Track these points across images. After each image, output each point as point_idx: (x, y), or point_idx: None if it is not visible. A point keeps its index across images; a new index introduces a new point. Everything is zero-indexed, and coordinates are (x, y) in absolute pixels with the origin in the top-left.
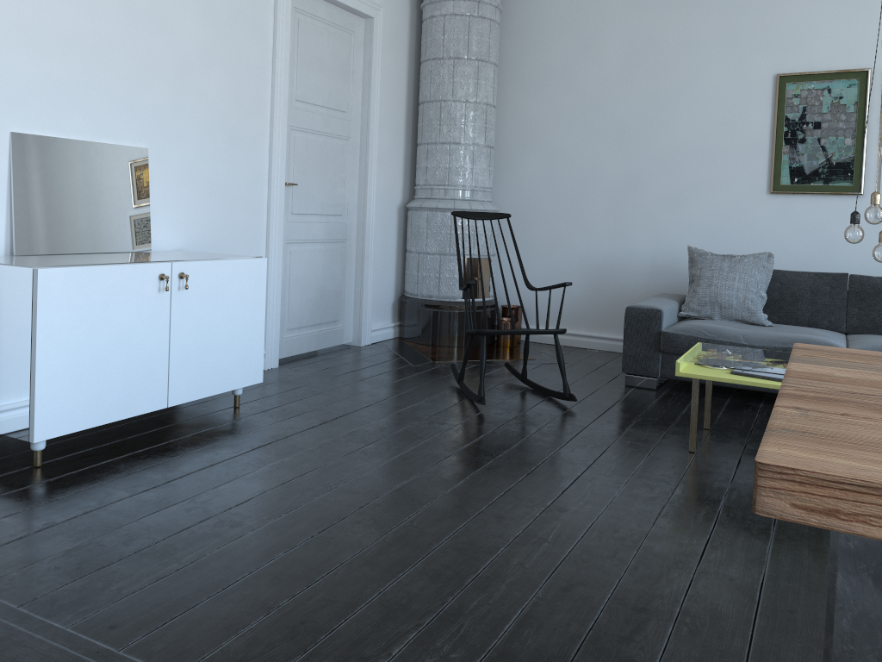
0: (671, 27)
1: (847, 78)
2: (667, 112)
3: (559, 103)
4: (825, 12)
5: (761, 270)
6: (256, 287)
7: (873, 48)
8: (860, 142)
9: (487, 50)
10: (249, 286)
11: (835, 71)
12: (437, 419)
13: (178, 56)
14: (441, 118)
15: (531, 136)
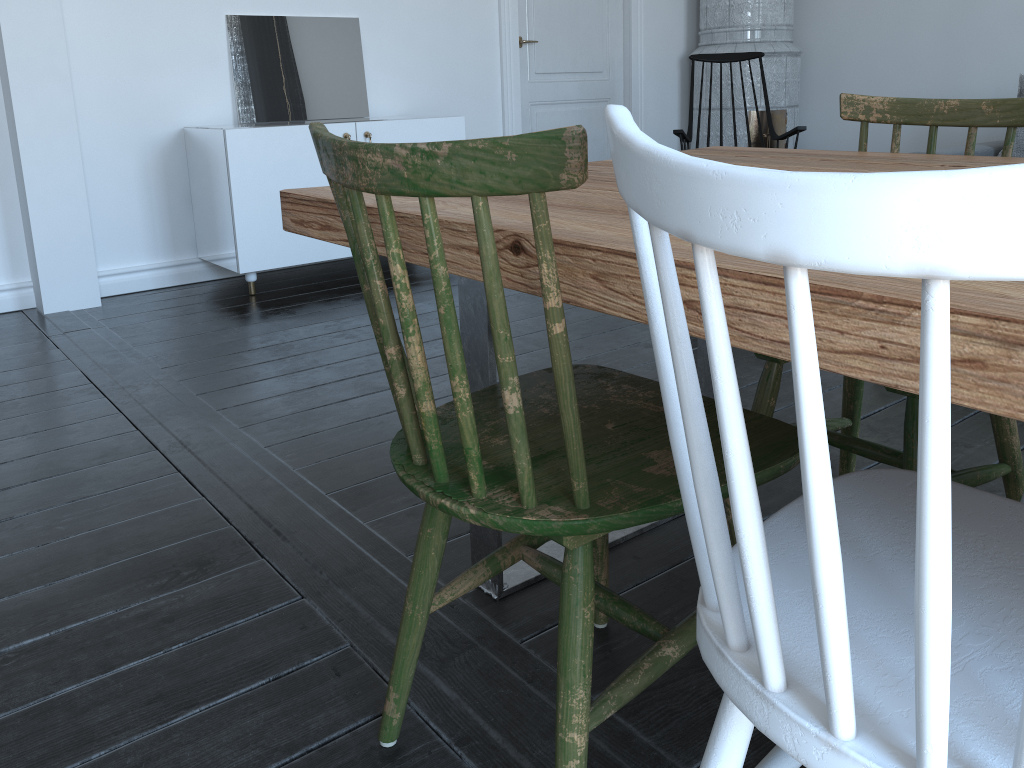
0: None
1: None
2: None
3: None
4: None
5: None
6: None
7: None
8: None
9: None
10: None
11: None
12: None
13: None
14: None
15: None
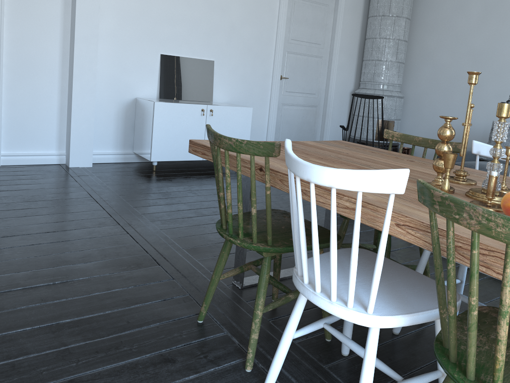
0: None
1: None
2: (502, 44)
3: (443, 38)
4: None
5: None
6: (246, 119)
7: None
8: None
9: (400, 11)
10: (243, 118)
11: None
12: None
13: (230, 22)
14: (372, 47)
15: (426, 57)
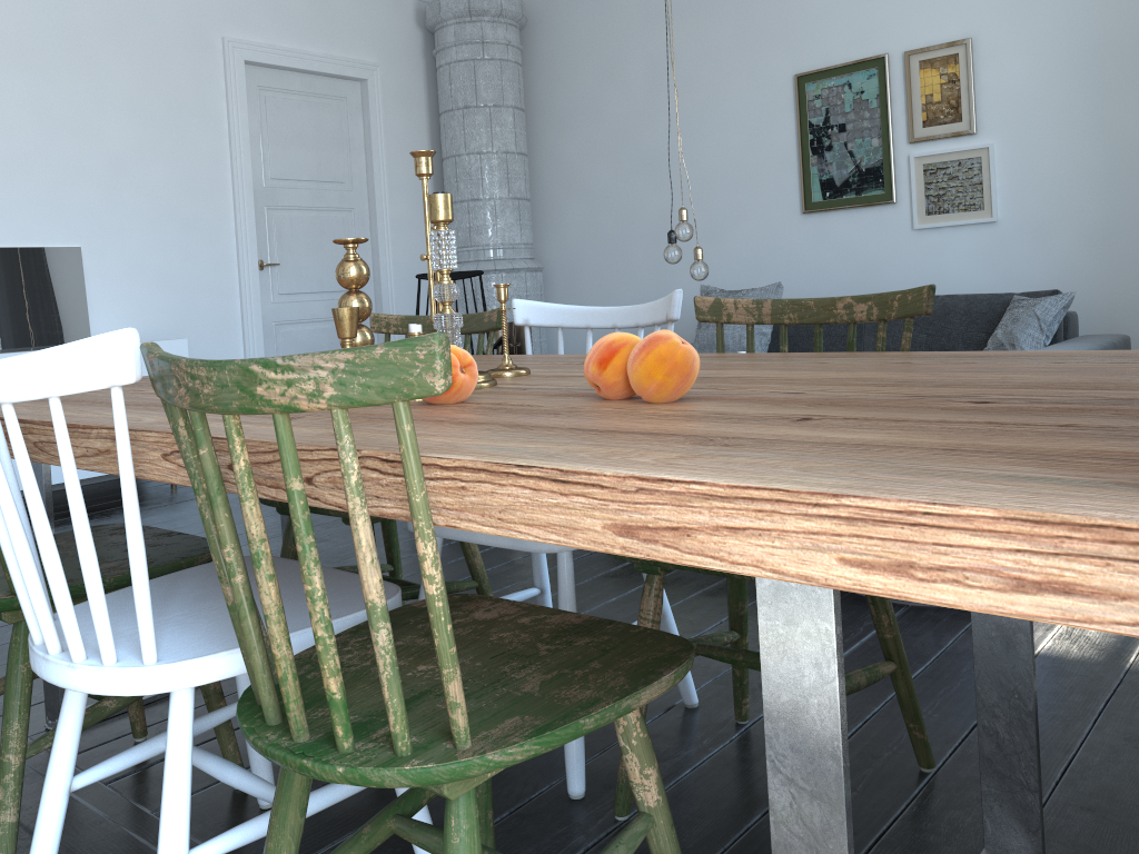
0: (688, 37)
1: (866, 68)
2: (695, 134)
3: (592, 139)
4: None
5: None
6: None
7: (888, 29)
8: (886, 141)
9: (499, 93)
10: None
11: (852, 62)
12: None
13: (109, 156)
14: (457, 174)
15: (570, 180)
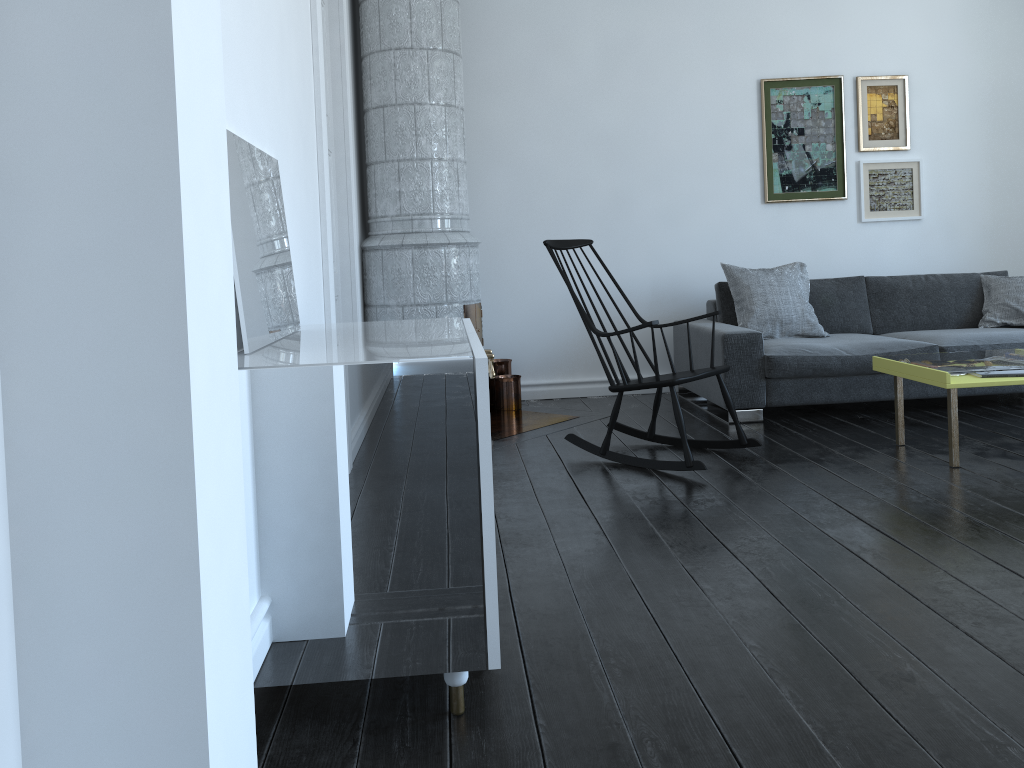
0: (649, 25)
1: (824, 84)
2: (654, 119)
3: (527, 109)
4: (798, 18)
5: (801, 280)
6: None
7: (842, 56)
8: (839, 148)
9: (458, 40)
10: None
11: (814, 77)
12: (692, 497)
13: (278, 13)
14: (417, 126)
15: (495, 150)
